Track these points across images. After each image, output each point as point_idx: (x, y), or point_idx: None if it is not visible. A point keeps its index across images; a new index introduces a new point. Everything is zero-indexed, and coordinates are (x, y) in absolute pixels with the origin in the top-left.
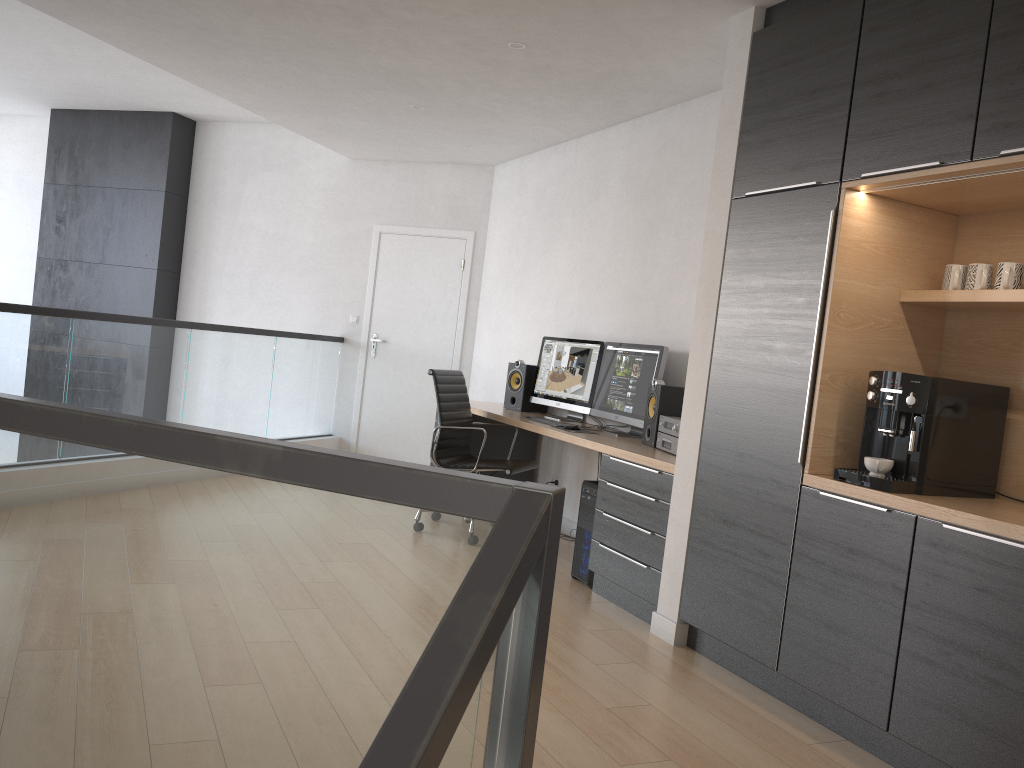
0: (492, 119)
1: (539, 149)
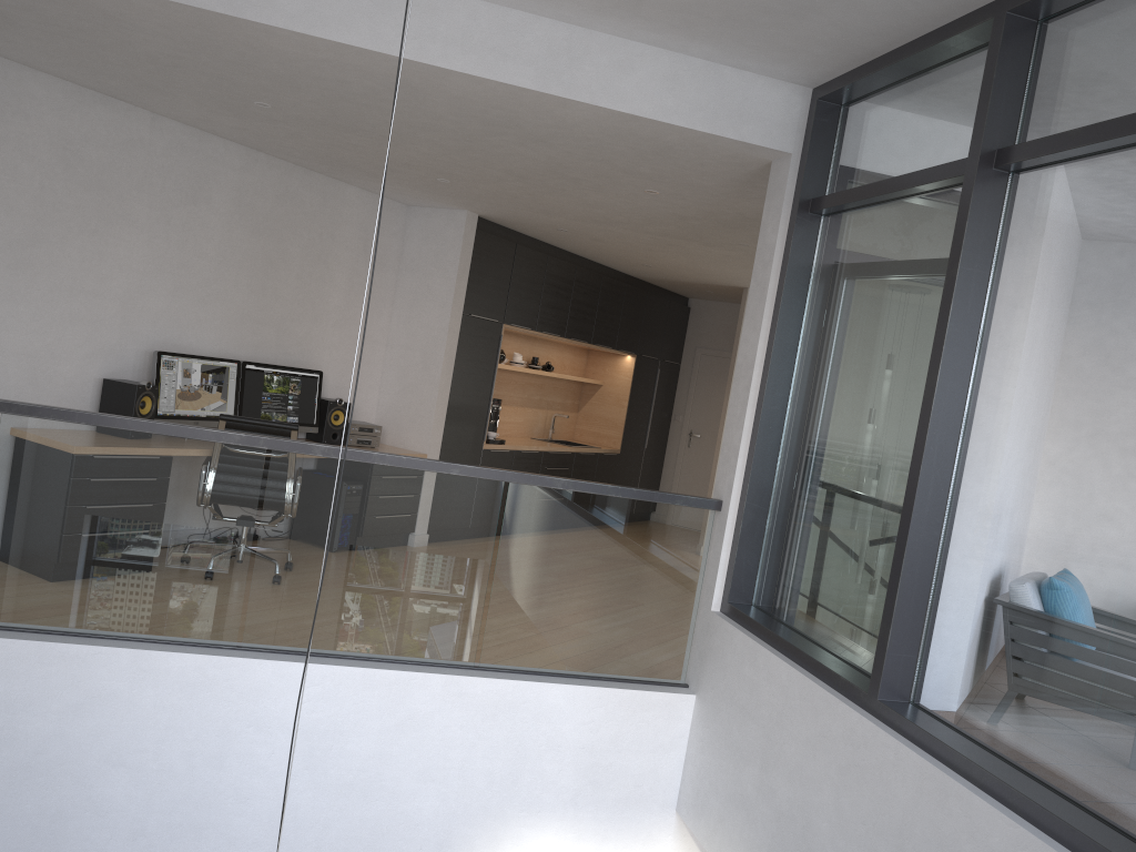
0: (220, 111)
1: (71, 81)
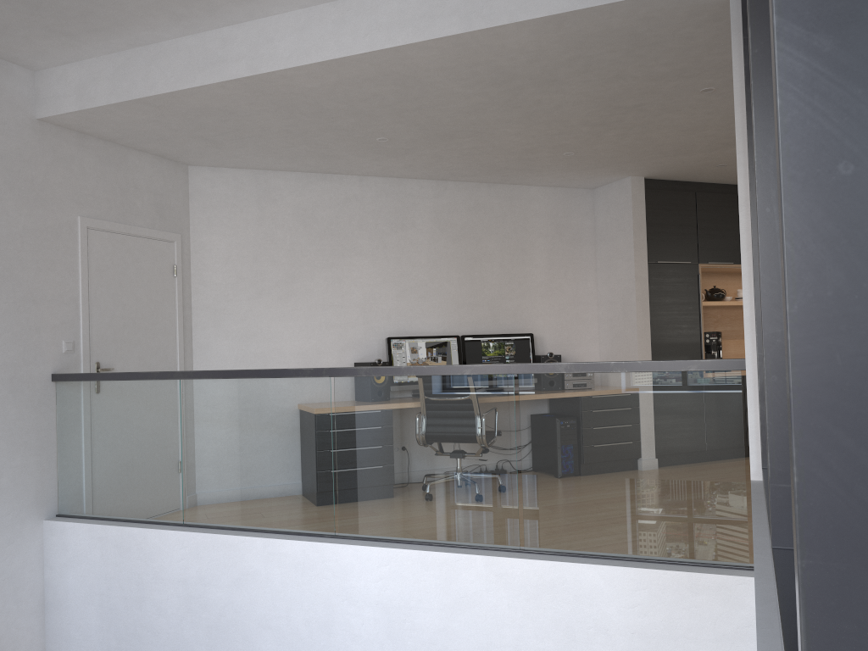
0: (378, 157)
1: (298, 171)
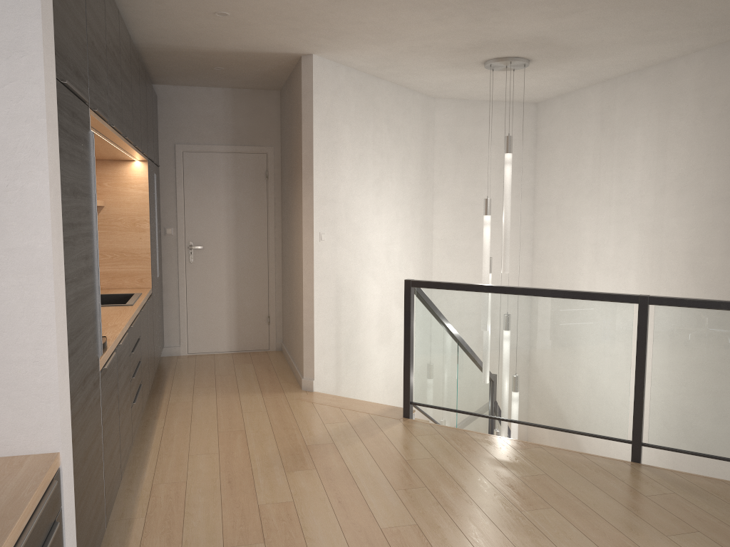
0: None
1: None
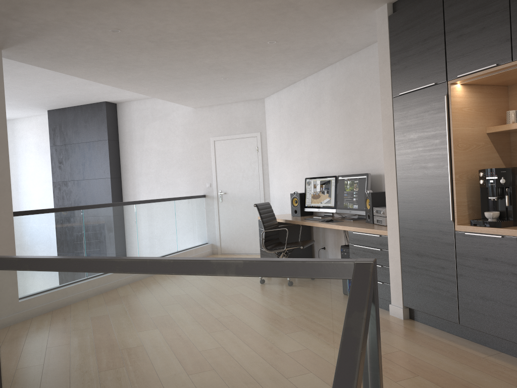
0: (262, 77)
1: (285, 87)
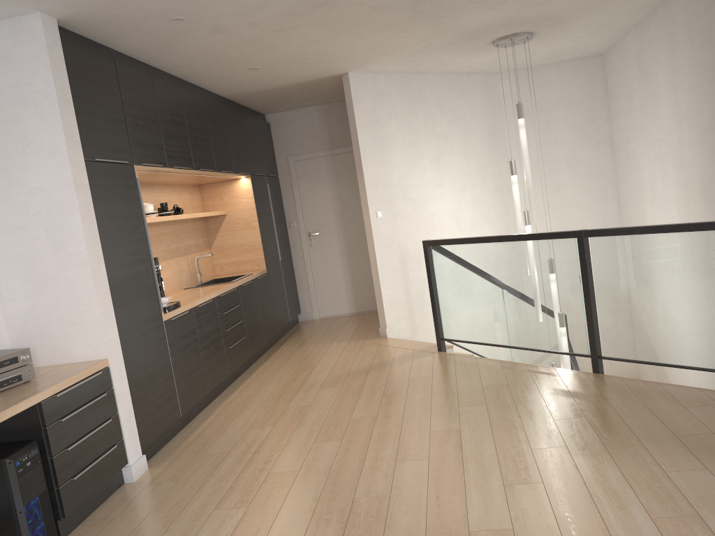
0: None
1: None
